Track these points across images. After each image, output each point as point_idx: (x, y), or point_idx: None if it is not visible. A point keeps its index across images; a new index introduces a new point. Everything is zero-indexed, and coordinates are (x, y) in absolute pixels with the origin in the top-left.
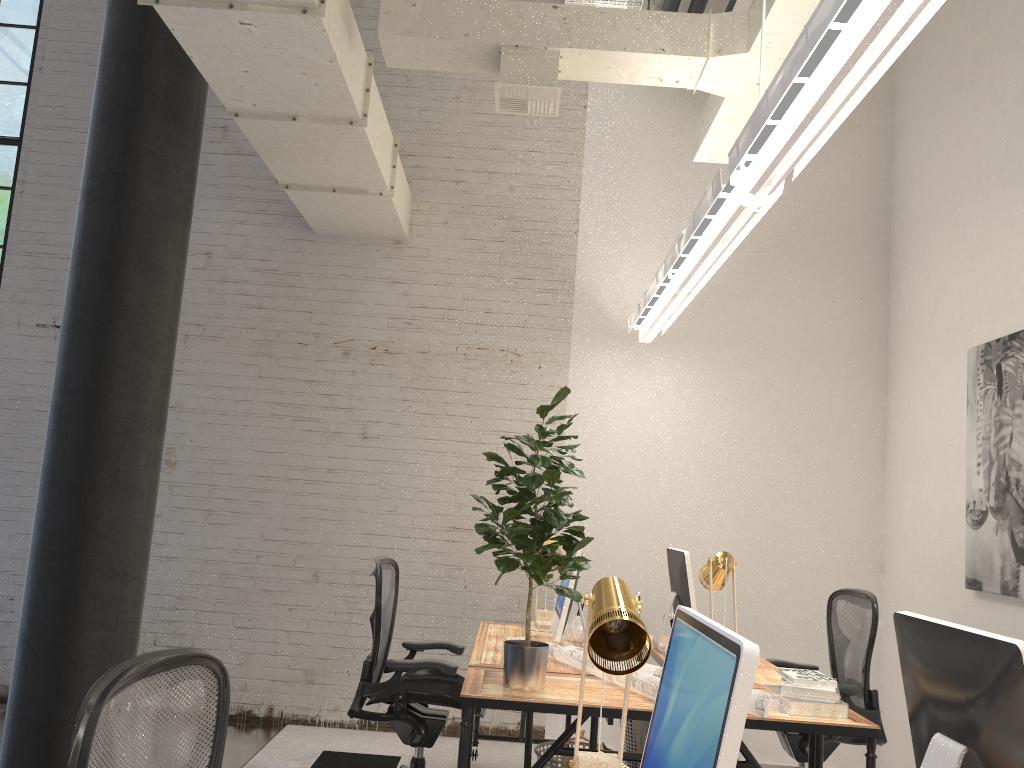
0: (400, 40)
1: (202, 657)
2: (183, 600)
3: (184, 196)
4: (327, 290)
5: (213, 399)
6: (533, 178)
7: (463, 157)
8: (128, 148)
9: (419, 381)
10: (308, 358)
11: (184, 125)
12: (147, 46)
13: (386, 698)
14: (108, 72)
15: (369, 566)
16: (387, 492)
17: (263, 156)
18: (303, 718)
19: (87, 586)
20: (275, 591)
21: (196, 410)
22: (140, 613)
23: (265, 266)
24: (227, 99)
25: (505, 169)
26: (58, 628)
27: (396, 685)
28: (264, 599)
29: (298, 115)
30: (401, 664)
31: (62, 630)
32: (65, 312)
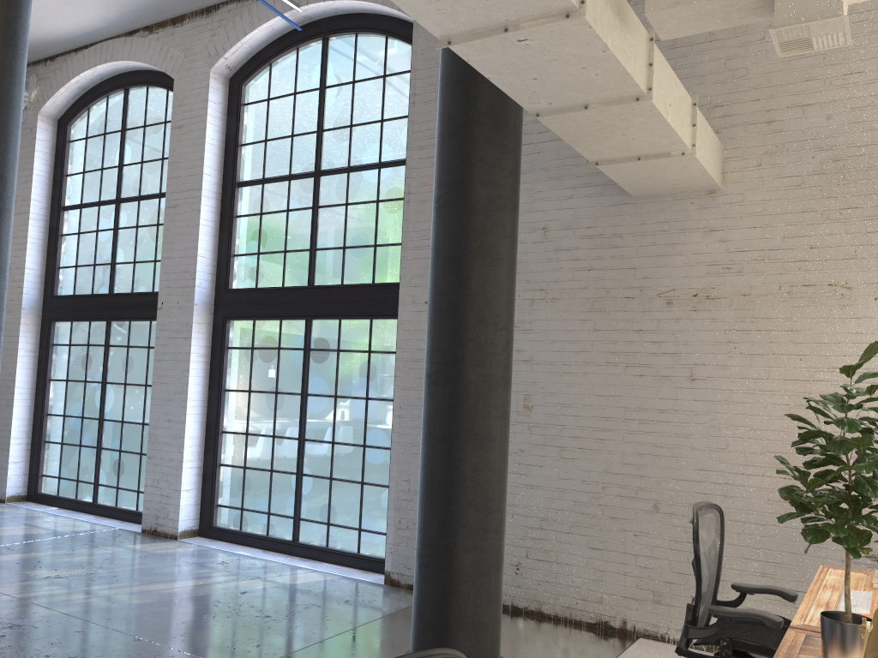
0: (667, 13)
1: (448, 657)
2: (545, 522)
3: (509, 189)
4: (647, 246)
5: (557, 352)
6: (854, 101)
7: (773, 96)
8: (462, 159)
9: (742, 323)
10: (635, 310)
11: (504, 130)
12: (470, 71)
13: (711, 642)
14: (444, 100)
15: (705, 500)
16: (718, 430)
17: (569, 143)
18: (653, 634)
19: (458, 517)
20: (620, 518)
21: (544, 362)
22: (501, 539)
23: (591, 232)
24: (526, 104)
25: (820, 99)
26: (440, 549)
27: (726, 625)
28: (611, 525)
29: (589, 103)
30: (722, 612)
31: (443, 551)
32: (429, 298)
